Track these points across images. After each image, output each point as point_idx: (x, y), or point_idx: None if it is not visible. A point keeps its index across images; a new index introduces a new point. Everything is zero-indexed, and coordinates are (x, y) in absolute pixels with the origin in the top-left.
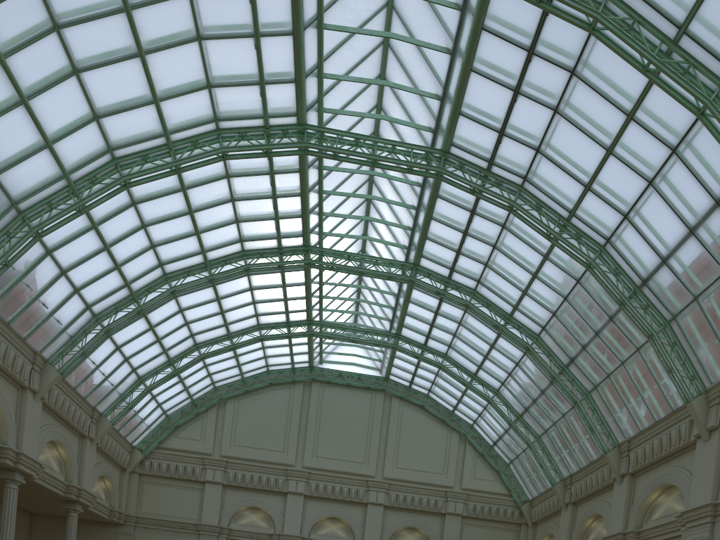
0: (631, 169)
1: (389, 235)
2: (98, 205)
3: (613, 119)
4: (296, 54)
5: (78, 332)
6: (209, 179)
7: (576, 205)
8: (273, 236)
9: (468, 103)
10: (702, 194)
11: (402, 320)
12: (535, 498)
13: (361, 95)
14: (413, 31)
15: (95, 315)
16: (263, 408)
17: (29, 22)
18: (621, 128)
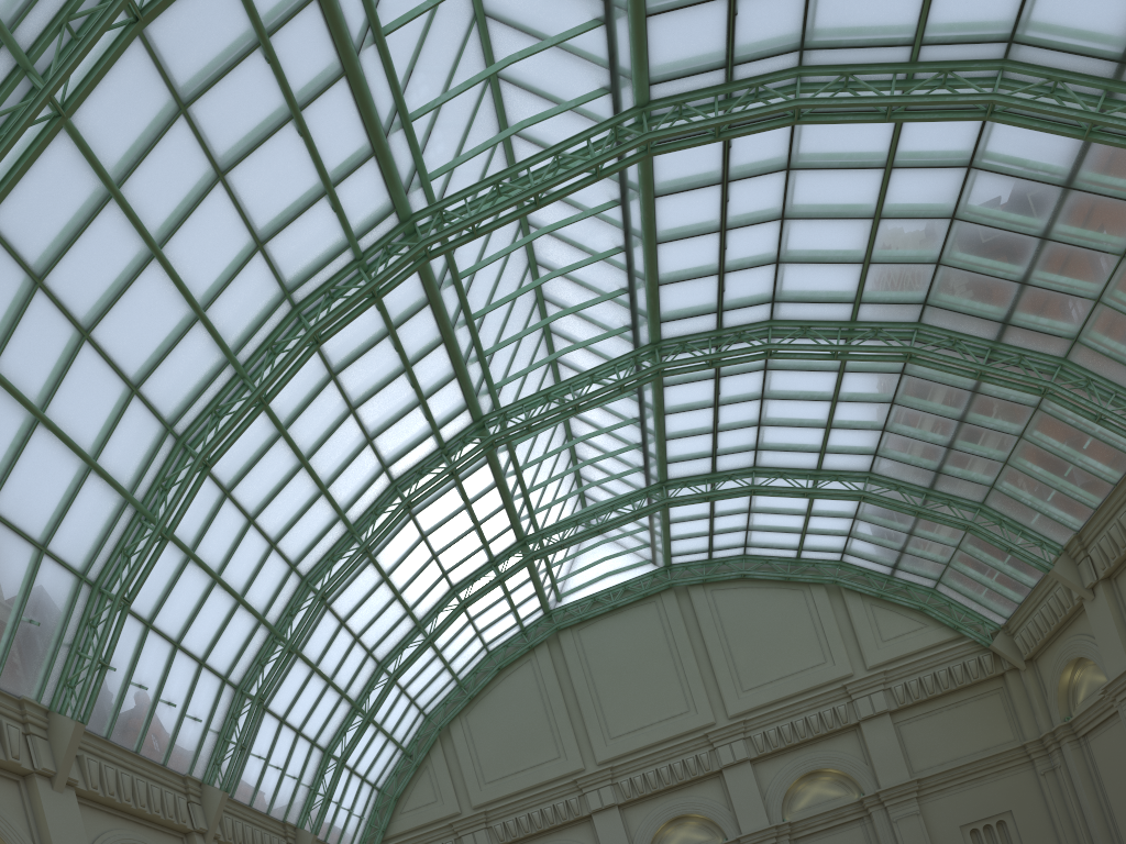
0: None
1: (594, 329)
2: (182, 516)
3: None
4: (360, 104)
5: (225, 722)
6: (311, 395)
7: (923, 19)
8: (427, 433)
9: None
10: None
11: (663, 453)
12: (1012, 616)
13: (473, 125)
14: None
15: (237, 686)
16: (504, 709)
17: (3, 294)
18: None
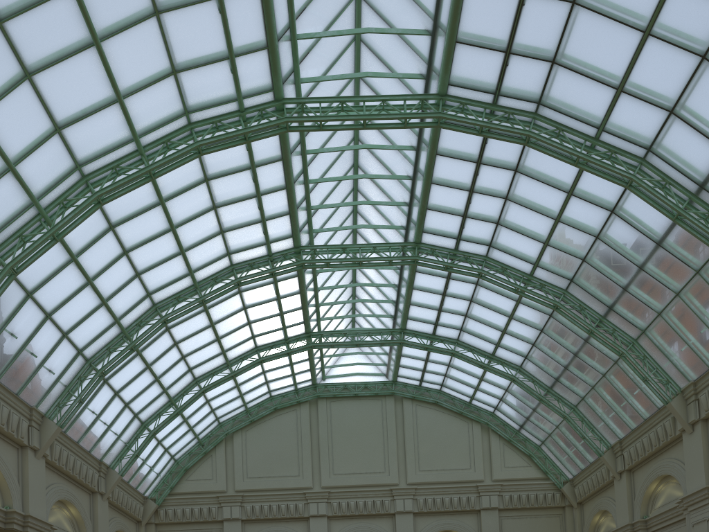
0: (678, 47)
1: (383, 221)
2: (73, 229)
3: None
4: (265, 11)
5: (72, 381)
6: (188, 186)
7: (607, 116)
8: (262, 242)
9: (466, 25)
10: None
11: (407, 312)
12: (576, 475)
13: (338, 62)
14: None
15: (88, 359)
16: (271, 435)
17: None
18: None
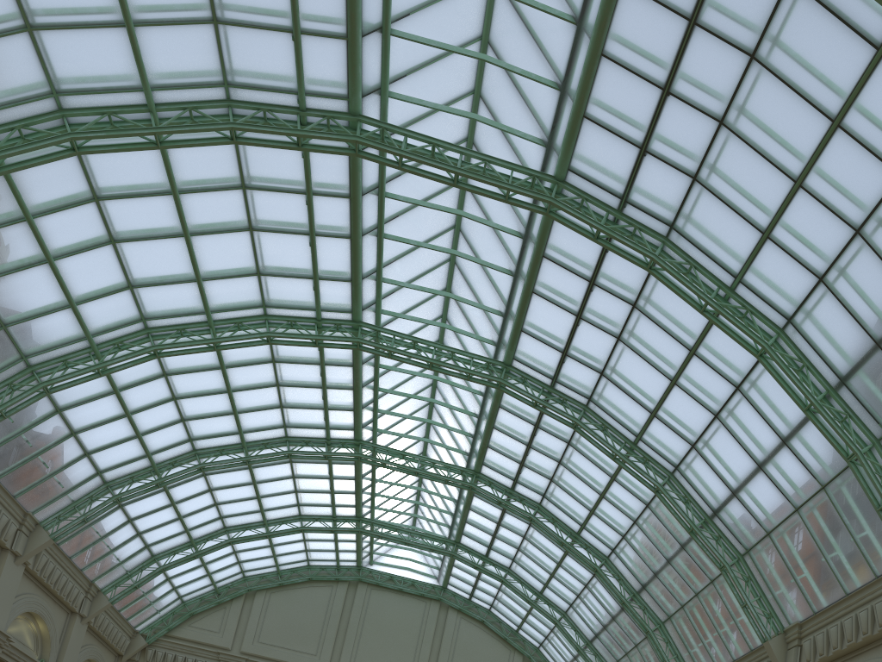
0: (696, 401)
1: (451, 440)
2: (120, 370)
3: (676, 352)
4: (353, 256)
5: (82, 498)
6: (253, 361)
7: (643, 430)
8: (321, 426)
9: (530, 322)
10: (768, 431)
11: (462, 528)
12: None
13: (425, 303)
14: (478, 252)
15: (106, 482)
16: (298, 604)
17: (66, 190)
18: (684, 361)
